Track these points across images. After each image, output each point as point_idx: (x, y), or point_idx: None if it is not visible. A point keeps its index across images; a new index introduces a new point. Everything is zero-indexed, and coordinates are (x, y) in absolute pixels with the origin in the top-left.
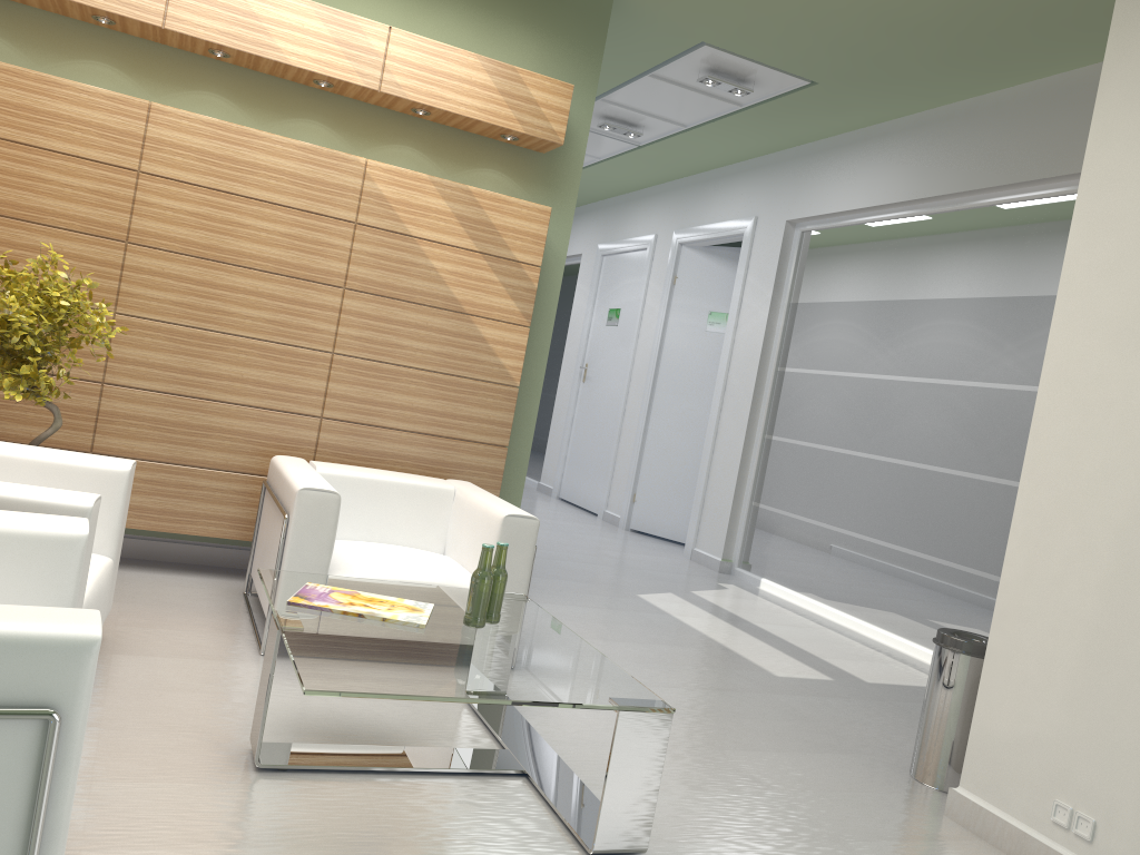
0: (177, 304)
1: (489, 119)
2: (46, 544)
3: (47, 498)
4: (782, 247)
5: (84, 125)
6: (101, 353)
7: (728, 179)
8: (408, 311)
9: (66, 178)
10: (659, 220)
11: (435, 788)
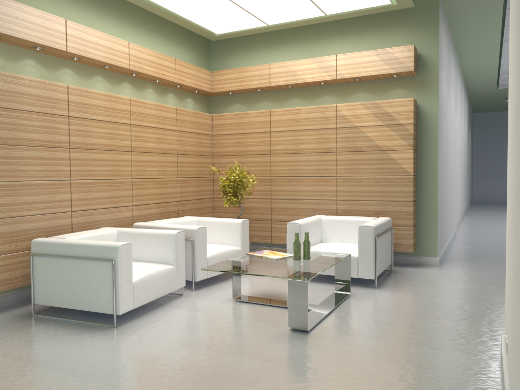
0: (286, 170)
1: (379, 73)
2: (167, 236)
3: (189, 227)
4: None
5: (255, 123)
6: (269, 189)
7: None
8: (360, 155)
9: (253, 140)
10: None
11: (275, 310)
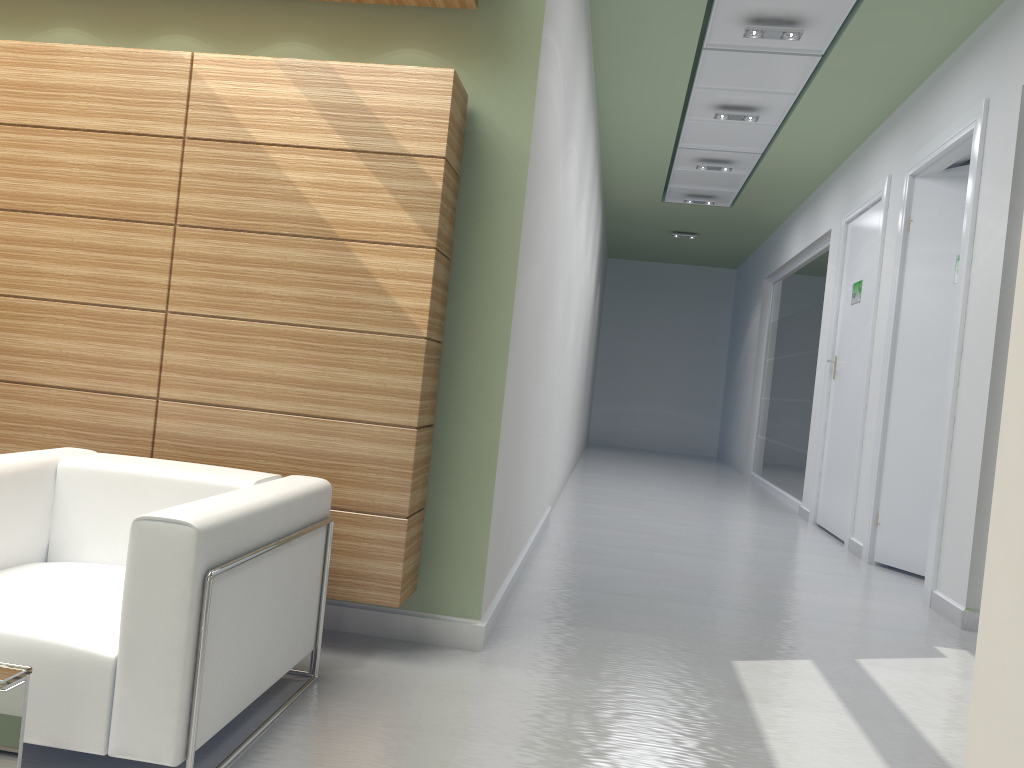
0: None
1: None
2: None
3: None
4: (1019, 127)
5: None
6: None
7: (956, 68)
8: (258, 245)
9: None
10: (892, 157)
11: None
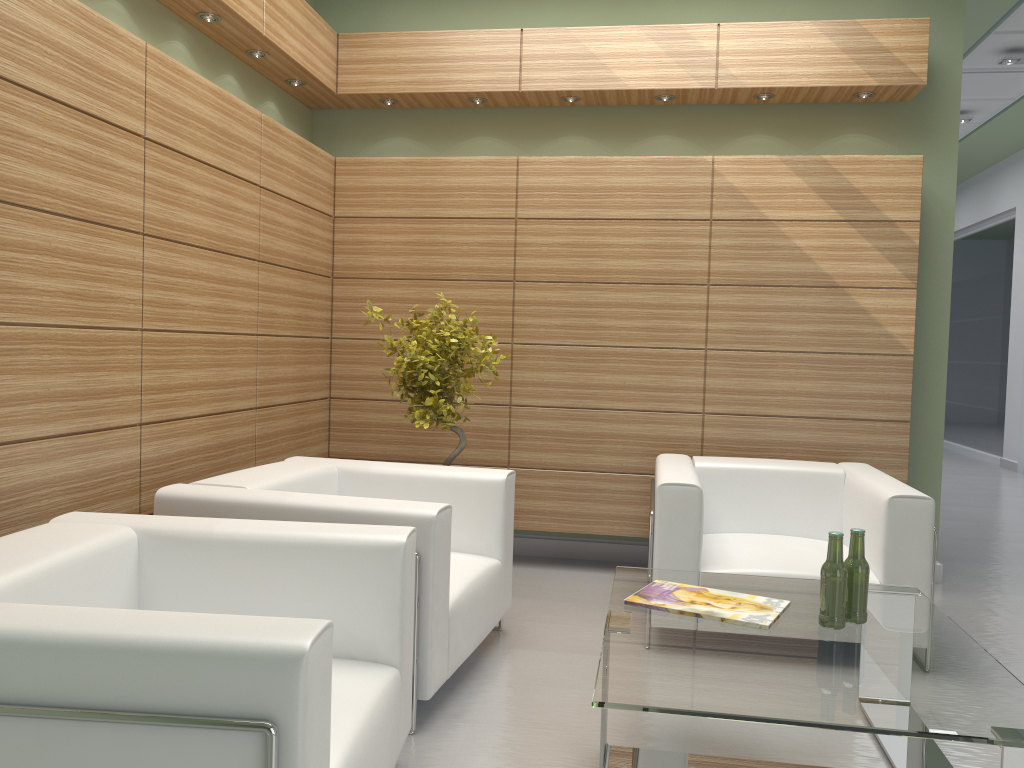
0: (560, 327)
1: (835, 82)
2: (370, 553)
3: (400, 510)
4: None
5: (470, 190)
6: (506, 380)
7: None
8: (775, 295)
9: (462, 238)
10: None
11: None
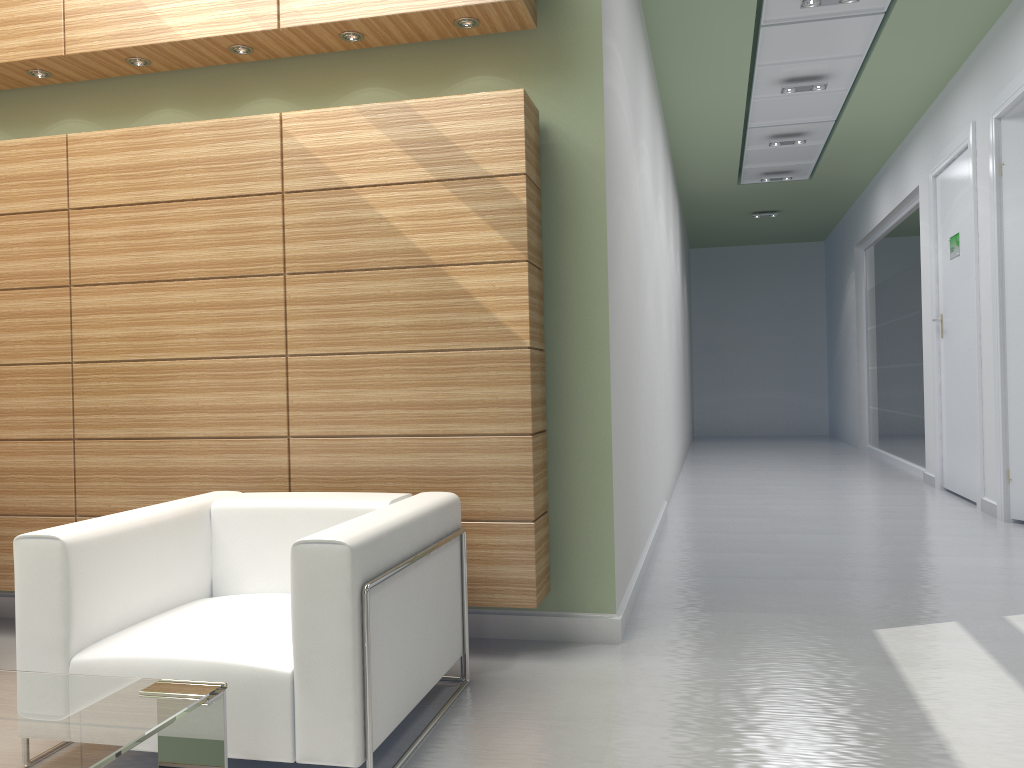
0: (123, 339)
1: (414, 7)
2: None
3: None
4: None
5: (17, 180)
6: (67, 408)
7: None
8: (362, 281)
9: (12, 238)
10: (974, 103)
11: None
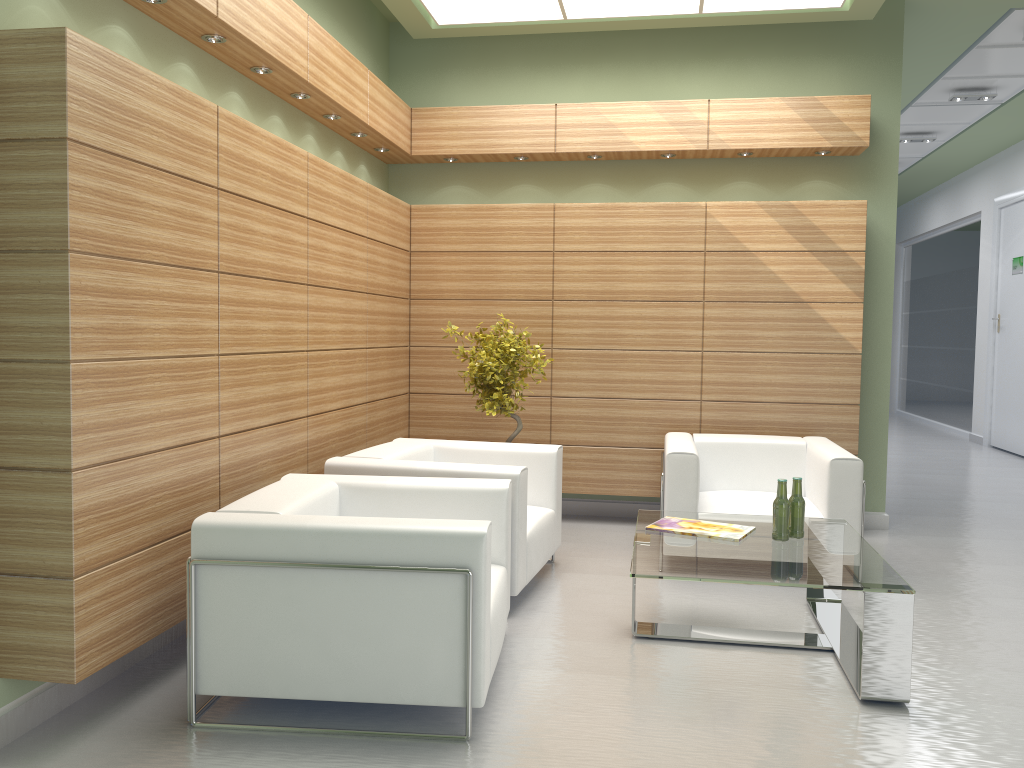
0: (589, 335)
1: (799, 144)
2: (487, 495)
3: (495, 470)
4: None
5: (517, 230)
6: (547, 377)
7: None
8: (755, 309)
9: (511, 267)
10: None
11: (756, 655)
